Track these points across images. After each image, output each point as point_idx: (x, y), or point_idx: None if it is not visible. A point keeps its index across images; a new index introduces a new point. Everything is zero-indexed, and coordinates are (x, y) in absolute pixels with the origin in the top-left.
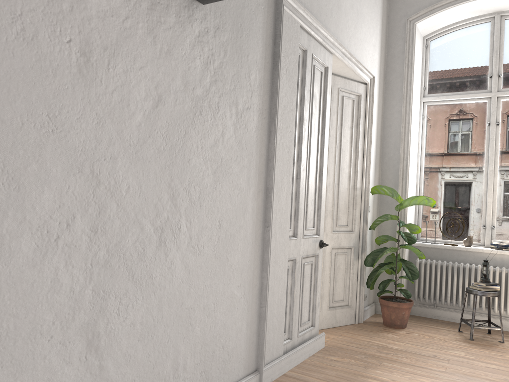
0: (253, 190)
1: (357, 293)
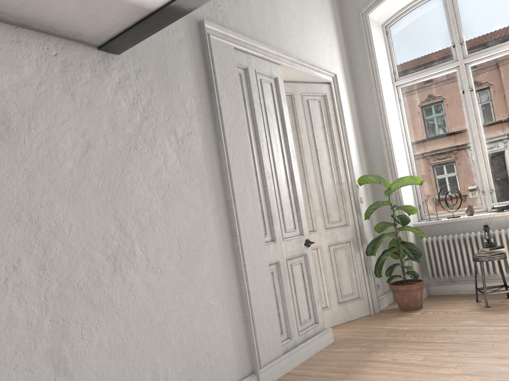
0: (212, 205)
1: (366, 284)
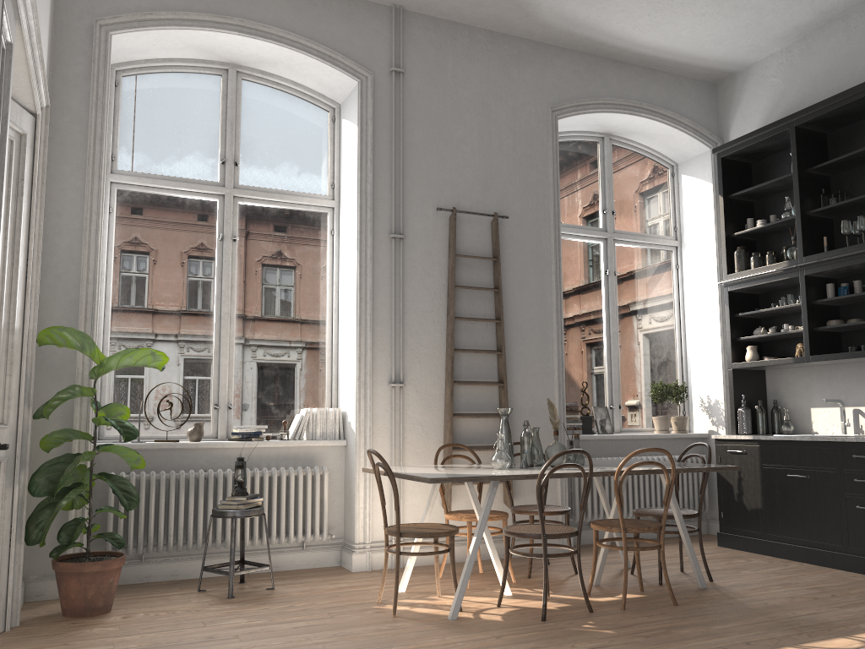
0: None
1: (10, 561)
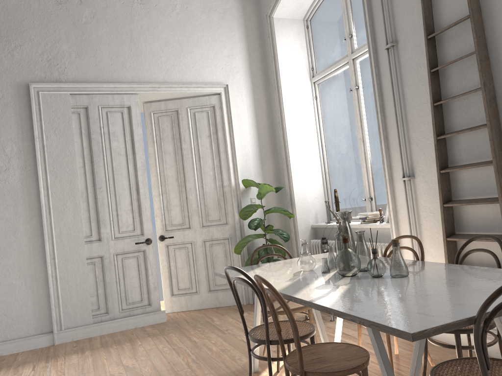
0: (24, 217)
1: None
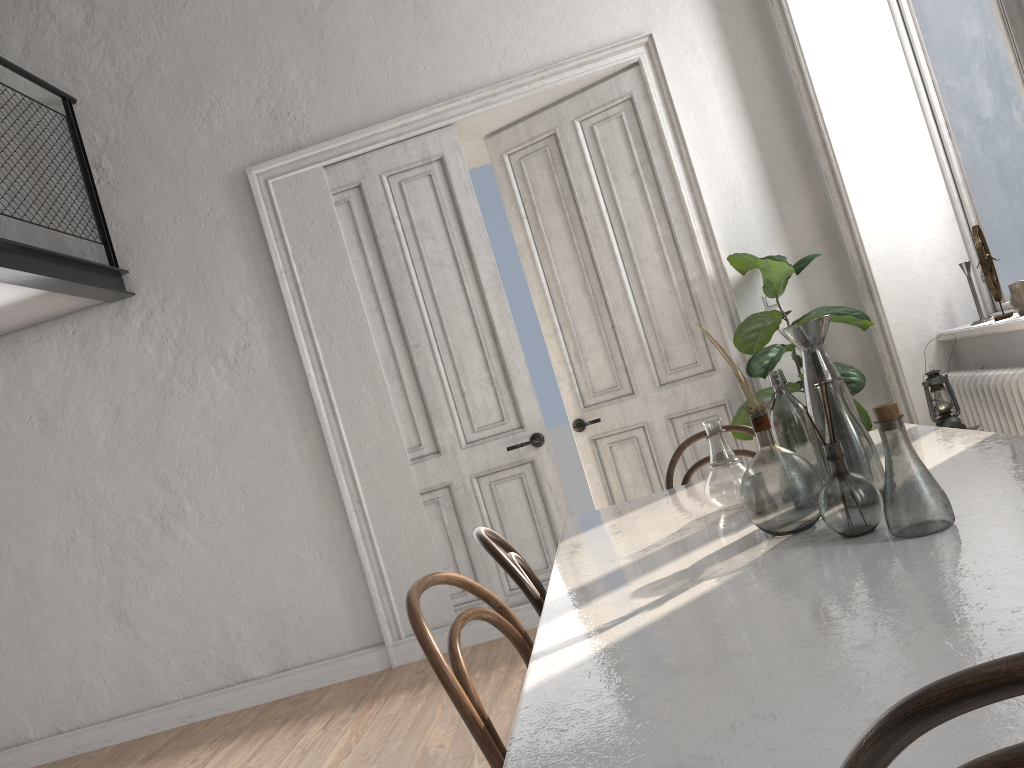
0: (293, 430)
1: None
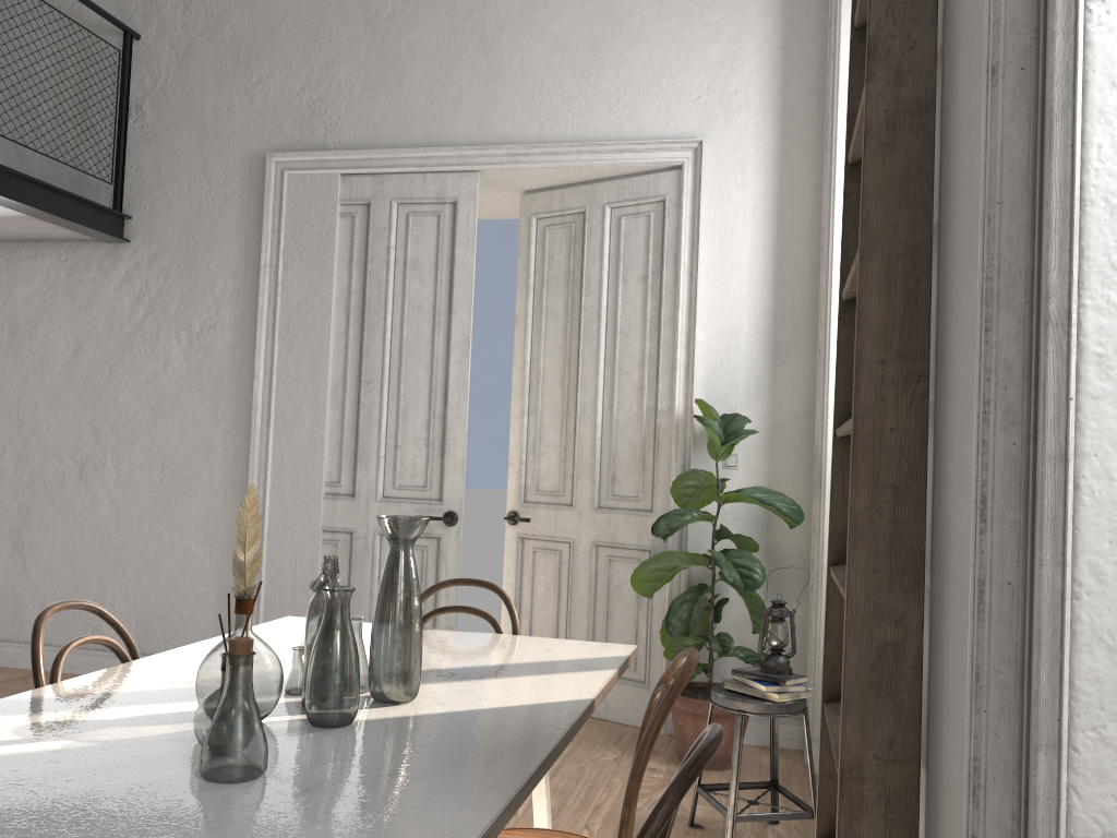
0: (226, 425)
1: (662, 660)
